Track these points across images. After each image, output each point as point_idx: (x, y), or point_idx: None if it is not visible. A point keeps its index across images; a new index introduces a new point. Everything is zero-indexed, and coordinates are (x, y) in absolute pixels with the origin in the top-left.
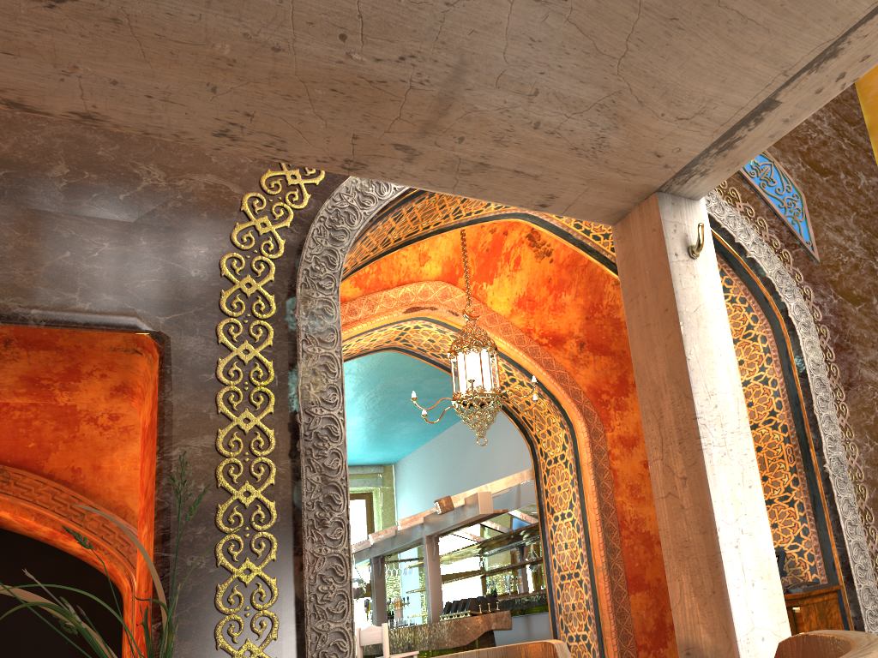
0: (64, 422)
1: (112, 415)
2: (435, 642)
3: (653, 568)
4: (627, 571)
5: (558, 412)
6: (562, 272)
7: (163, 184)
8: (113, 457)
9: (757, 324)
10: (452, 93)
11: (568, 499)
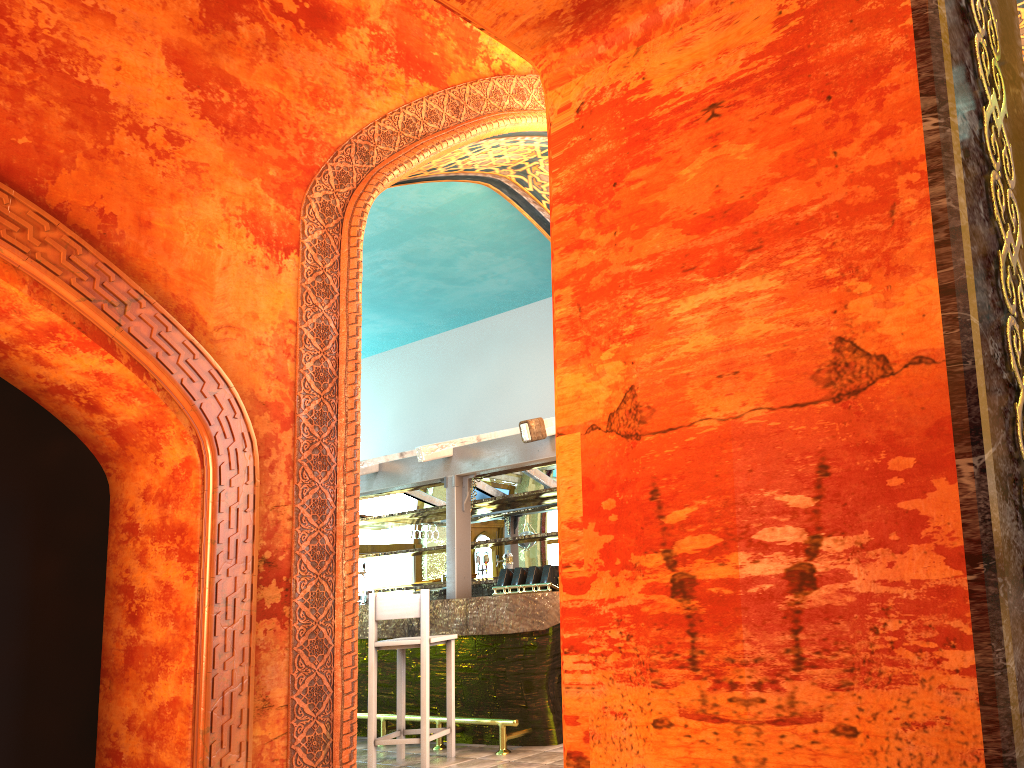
0: (86, 118)
1: (172, 133)
2: (478, 624)
3: None
4: None
5: None
6: None
7: None
8: (173, 212)
9: None
10: None
11: None
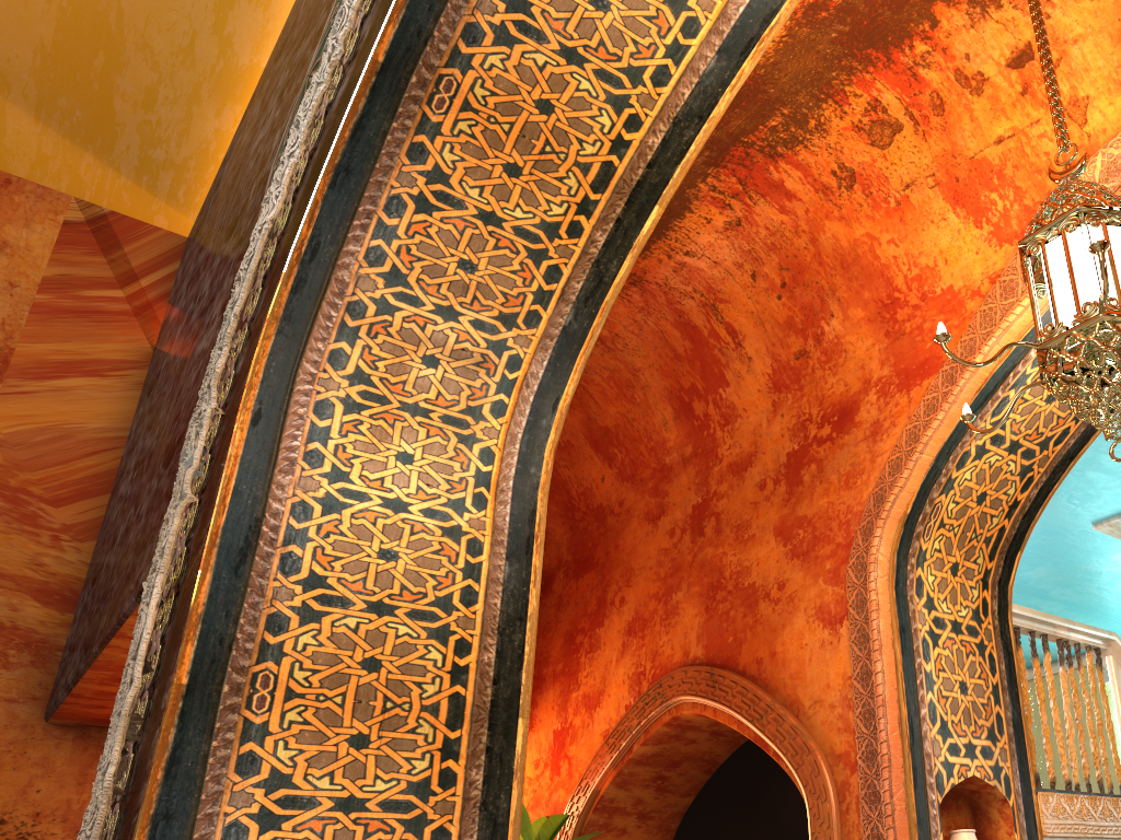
0: (748, 606)
1: (780, 583)
2: None
3: None
4: None
5: None
6: None
7: None
8: (783, 636)
9: None
10: None
11: None
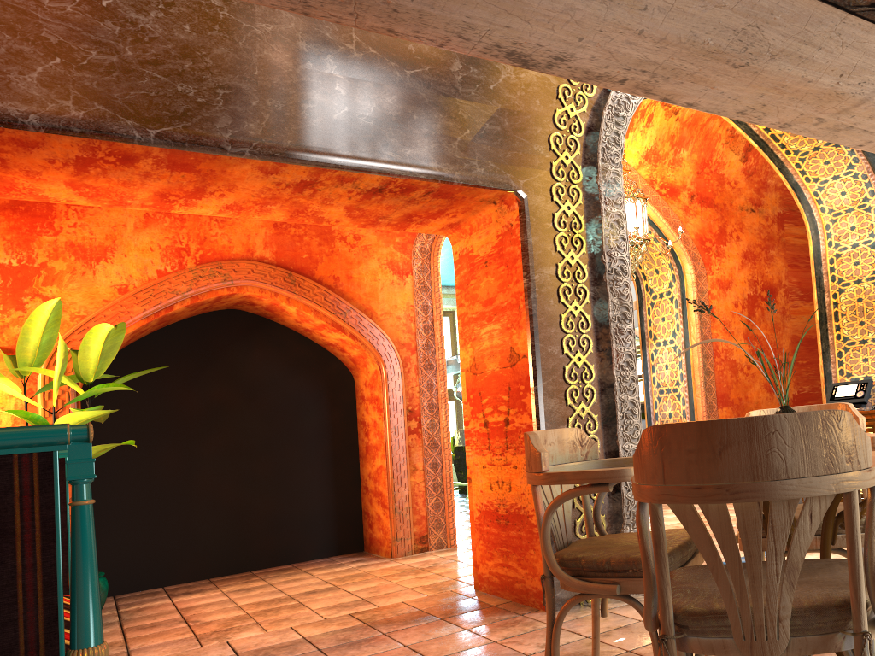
0: (324, 239)
1: (355, 235)
2: None
3: (736, 390)
4: (717, 390)
5: (669, 255)
6: (683, 129)
7: (513, 77)
8: (359, 269)
9: (873, 198)
10: (869, 98)
11: (672, 329)
